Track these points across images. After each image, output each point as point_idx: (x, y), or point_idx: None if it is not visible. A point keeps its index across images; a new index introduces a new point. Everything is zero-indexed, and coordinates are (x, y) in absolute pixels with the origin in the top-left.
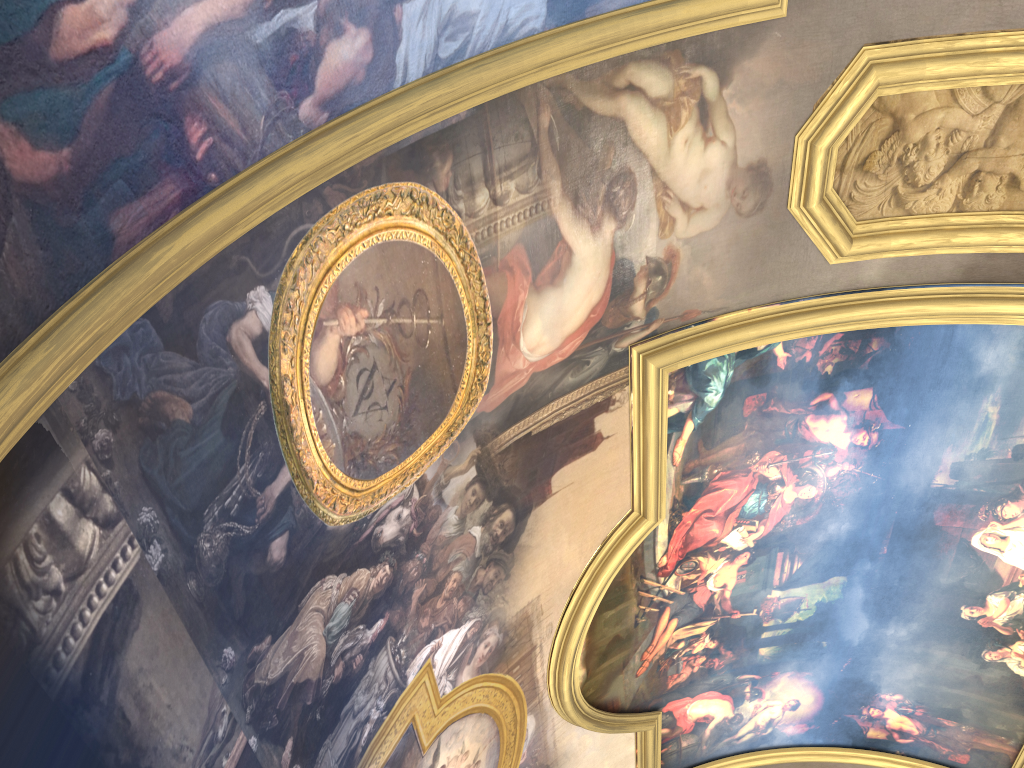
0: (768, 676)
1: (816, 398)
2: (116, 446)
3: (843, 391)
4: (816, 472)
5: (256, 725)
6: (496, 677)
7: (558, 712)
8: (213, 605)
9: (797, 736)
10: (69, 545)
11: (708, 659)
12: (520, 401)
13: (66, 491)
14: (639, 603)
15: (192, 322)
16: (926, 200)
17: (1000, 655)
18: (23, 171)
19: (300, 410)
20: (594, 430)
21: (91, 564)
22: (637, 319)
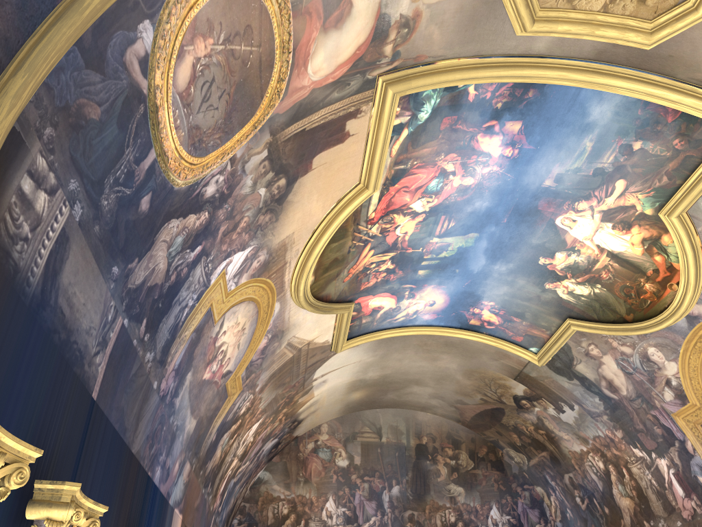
0: (420, 286)
1: (487, 123)
2: (56, 139)
3: (504, 121)
4: (476, 169)
5: (128, 312)
6: (261, 280)
7: (294, 301)
8: (108, 241)
9: (430, 320)
10: (32, 208)
11: (387, 275)
12: (302, 107)
13: (29, 172)
14: (353, 240)
15: (103, 48)
16: (586, 1)
17: (554, 286)
18: None
19: (164, 110)
20: (345, 130)
21: (43, 219)
22: (386, 57)
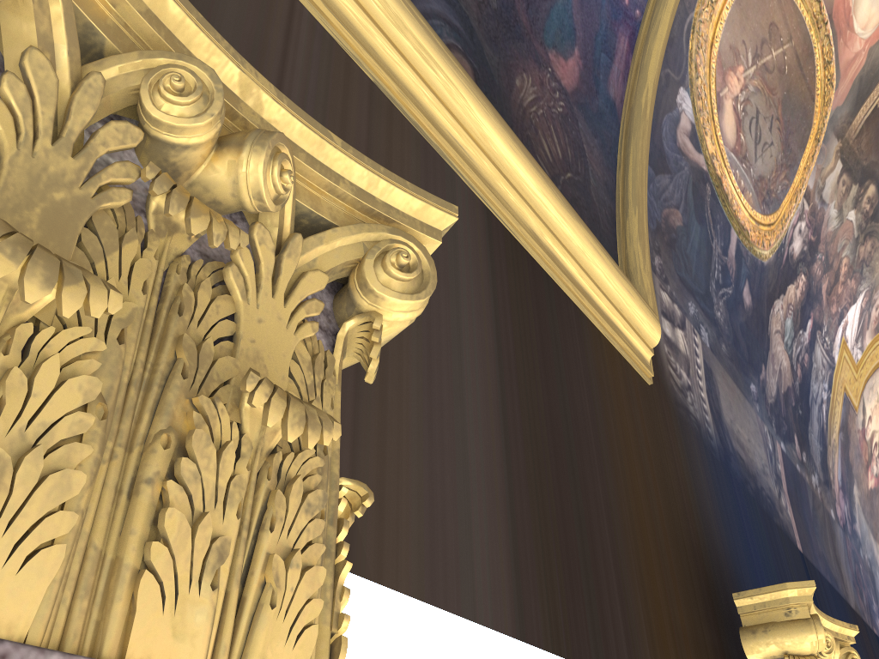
0: None
1: None
2: (664, 266)
3: None
4: None
5: (779, 433)
6: None
7: None
8: (735, 357)
9: None
10: (678, 351)
11: None
12: (863, 81)
13: (662, 313)
14: None
15: (659, 144)
16: None
17: None
18: (568, 83)
19: (726, 177)
20: None
21: (689, 359)
22: None
